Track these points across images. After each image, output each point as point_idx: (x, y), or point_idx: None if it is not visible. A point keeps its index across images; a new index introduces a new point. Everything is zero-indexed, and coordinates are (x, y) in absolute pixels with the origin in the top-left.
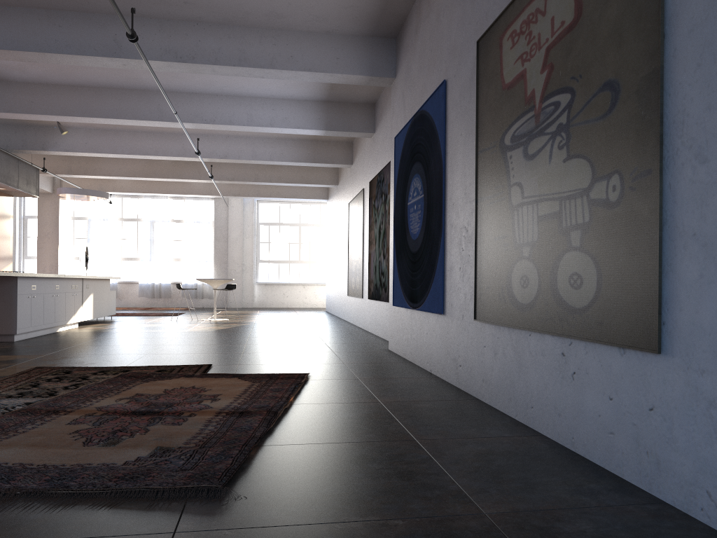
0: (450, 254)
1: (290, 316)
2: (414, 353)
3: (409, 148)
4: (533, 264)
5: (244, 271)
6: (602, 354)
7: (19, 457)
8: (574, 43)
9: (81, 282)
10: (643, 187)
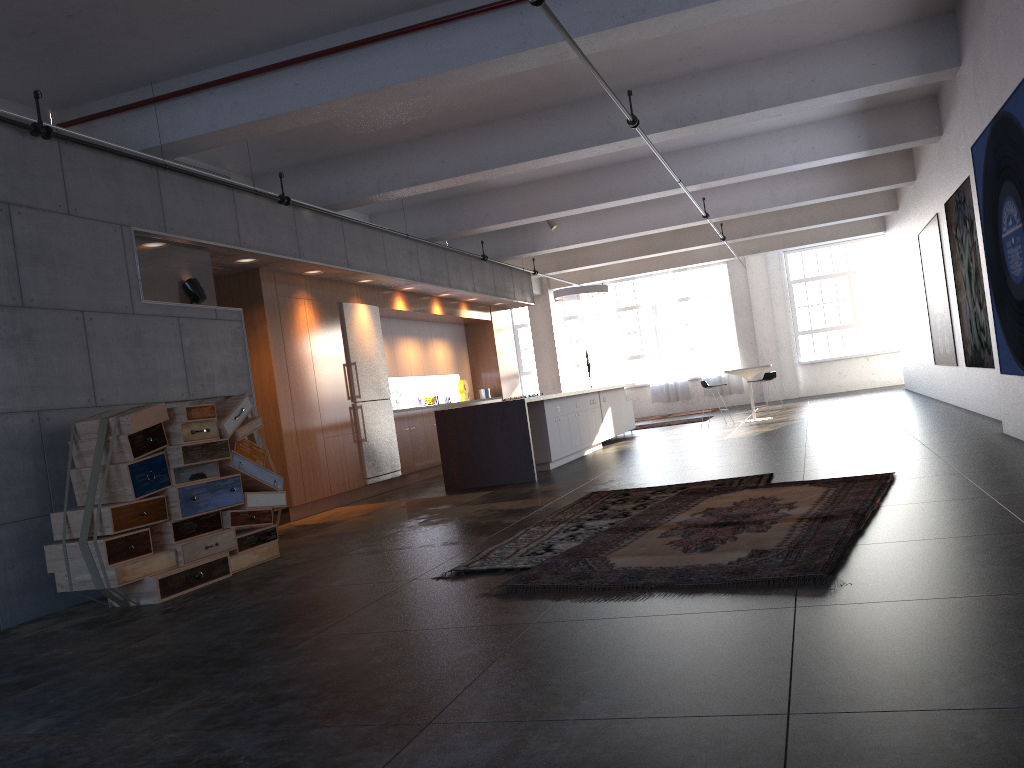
0: None
1: (854, 404)
2: None
3: (993, 162)
4: None
5: (779, 350)
6: None
7: (636, 562)
8: None
9: (597, 396)
10: None
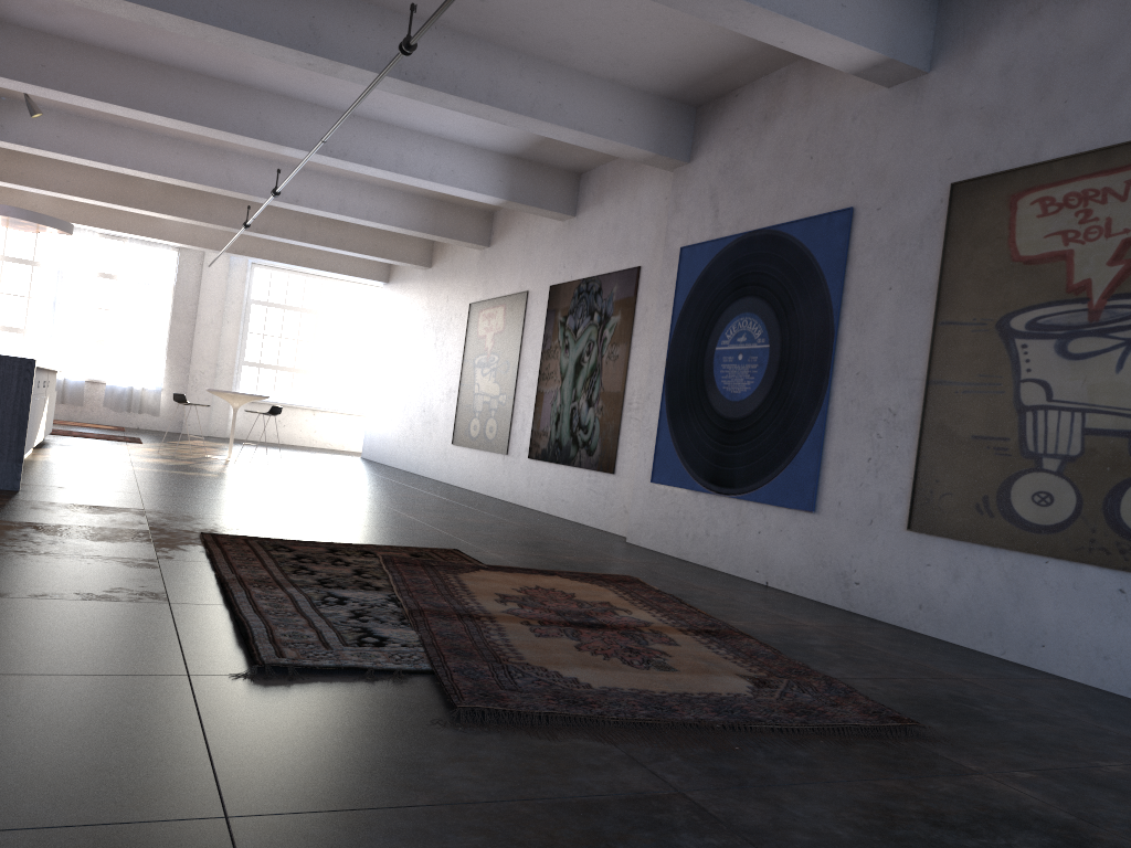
0: (842, 437)
1: (336, 464)
2: (716, 555)
3: (728, 273)
4: (1065, 481)
5: (217, 376)
6: None
7: (610, 680)
8: None
9: (47, 377)
10: None
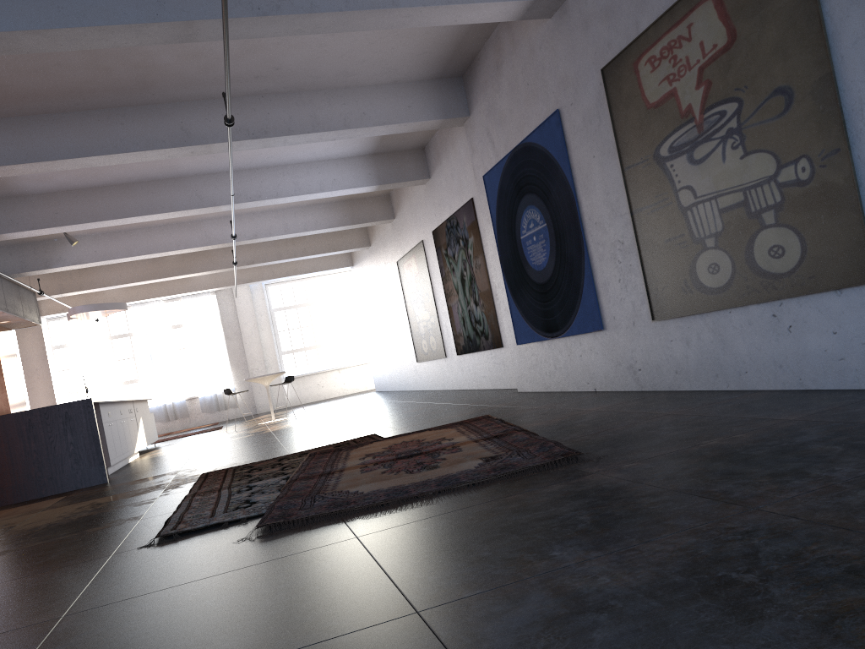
0: (601, 271)
1: (350, 402)
2: (564, 381)
3: (511, 183)
4: (721, 251)
5: (267, 368)
6: (818, 301)
7: (380, 486)
8: (732, 61)
9: (133, 405)
10: (834, 163)
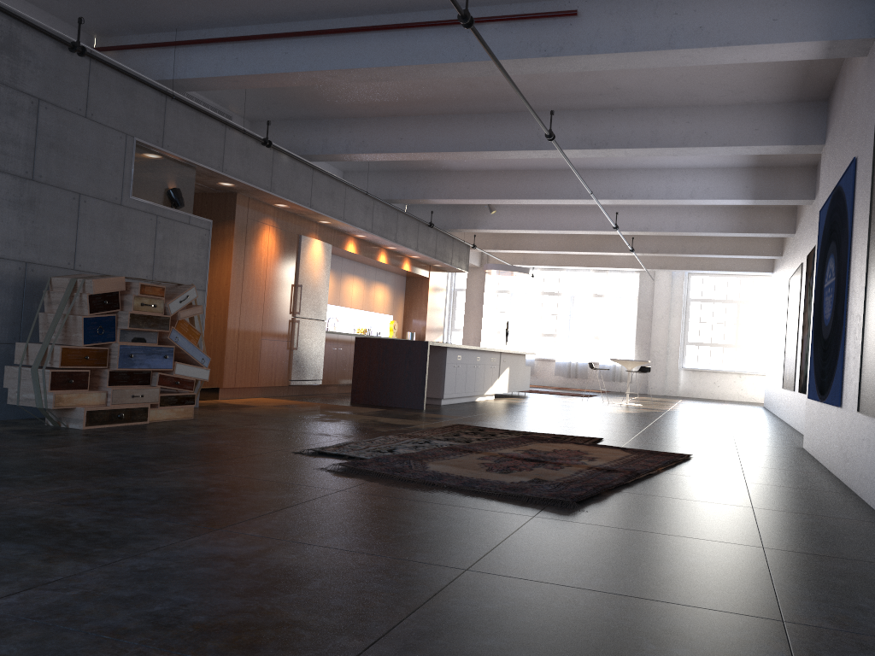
0: (848, 343)
1: (713, 408)
2: (819, 450)
3: (828, 225)
4: None
5: (668, 354)
6: None
7: (445, 469)
8: None
9: (499, 356)
10: None
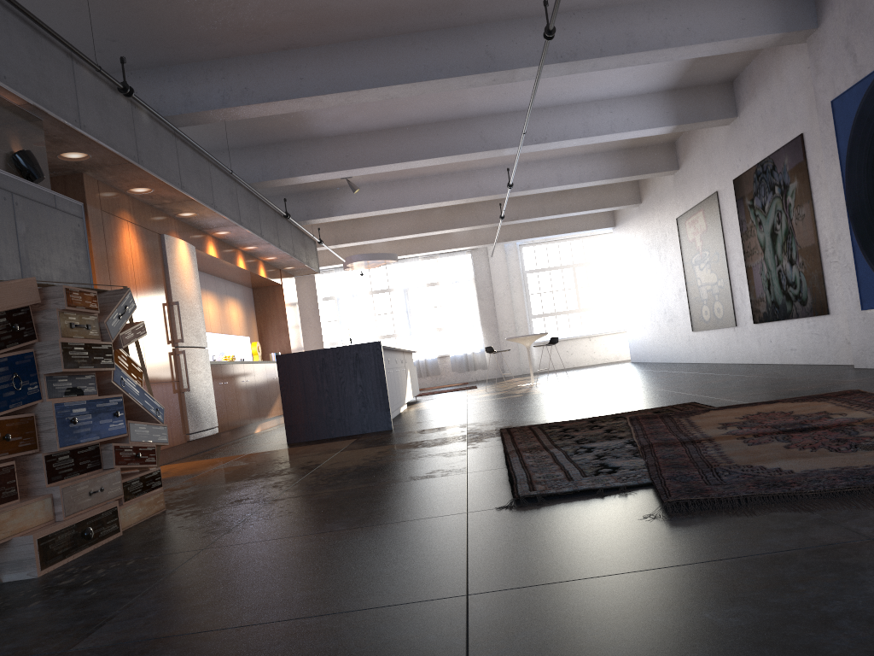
0: None
1: (610, 370)
2: None
3: None
4: None
5: (517, 331)
6: None
7: (813, 465)
8: None
9: (403, 356)
10: None
